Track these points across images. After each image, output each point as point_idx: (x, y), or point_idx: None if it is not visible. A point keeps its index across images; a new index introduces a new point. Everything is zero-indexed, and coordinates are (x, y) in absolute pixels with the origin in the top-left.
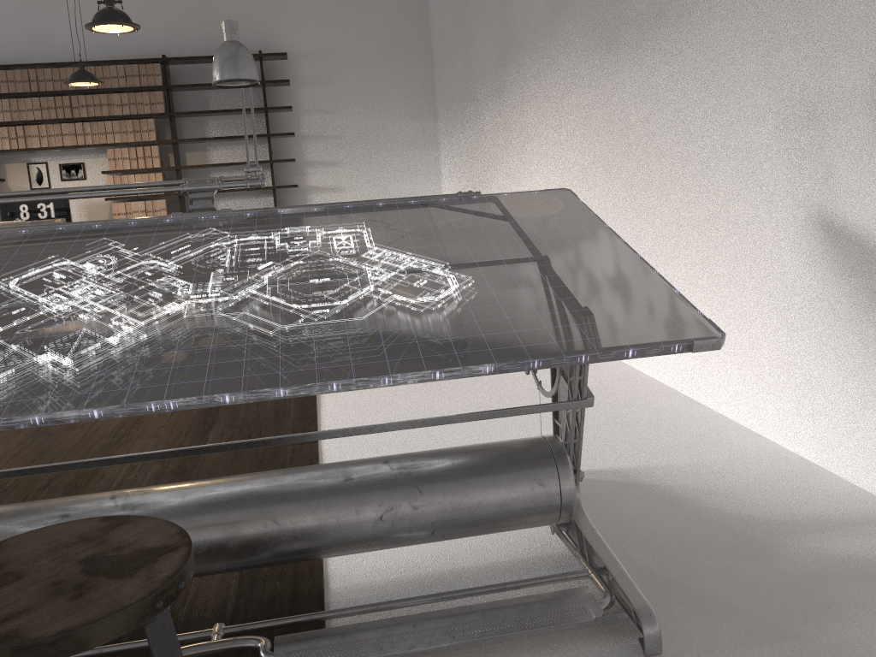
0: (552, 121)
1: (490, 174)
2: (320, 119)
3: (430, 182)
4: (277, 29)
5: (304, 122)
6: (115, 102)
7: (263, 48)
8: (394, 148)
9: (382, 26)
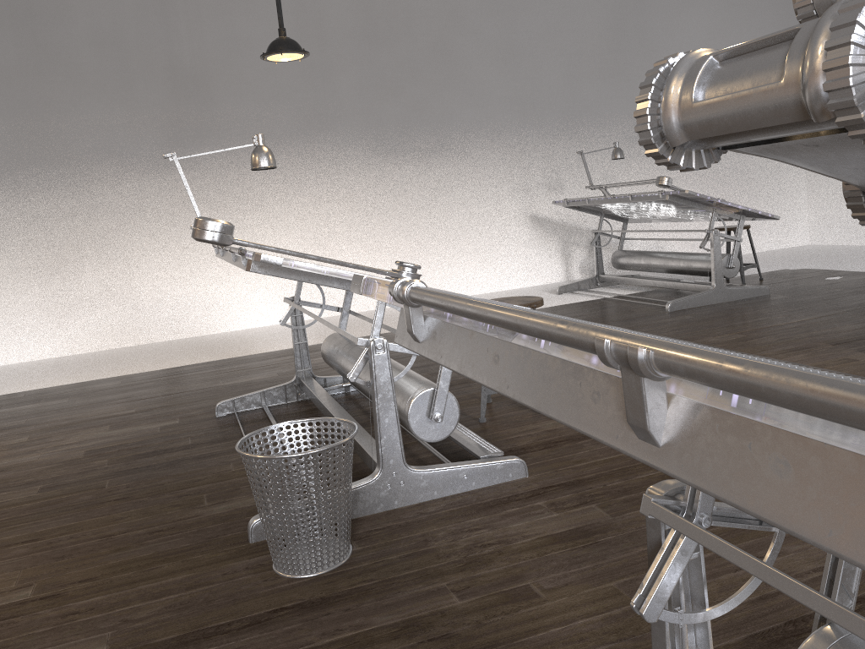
0: (303, 189)
1: (127, 235)
2: None
3: None
4: None
5: None
6: None
7: None
8: None
9: None
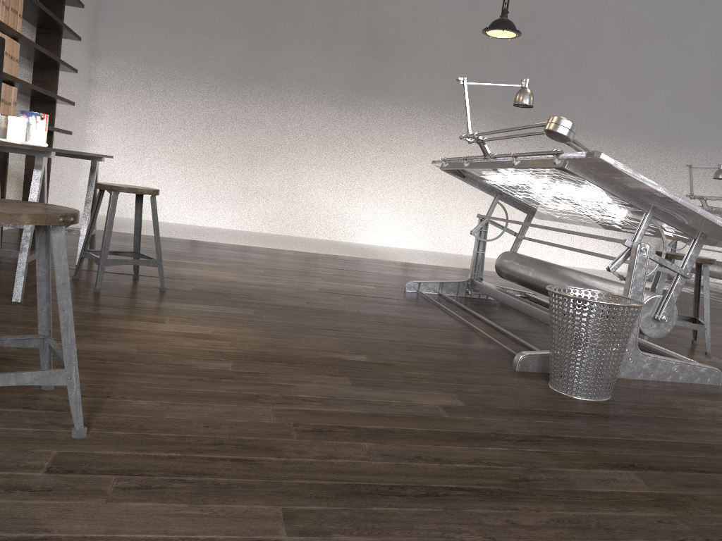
0: (441, 146)
1: (304, 150)
2: None
3: (83, 121)
4: None
5: None
6: None
7: None
8: (77, 77)
9: None
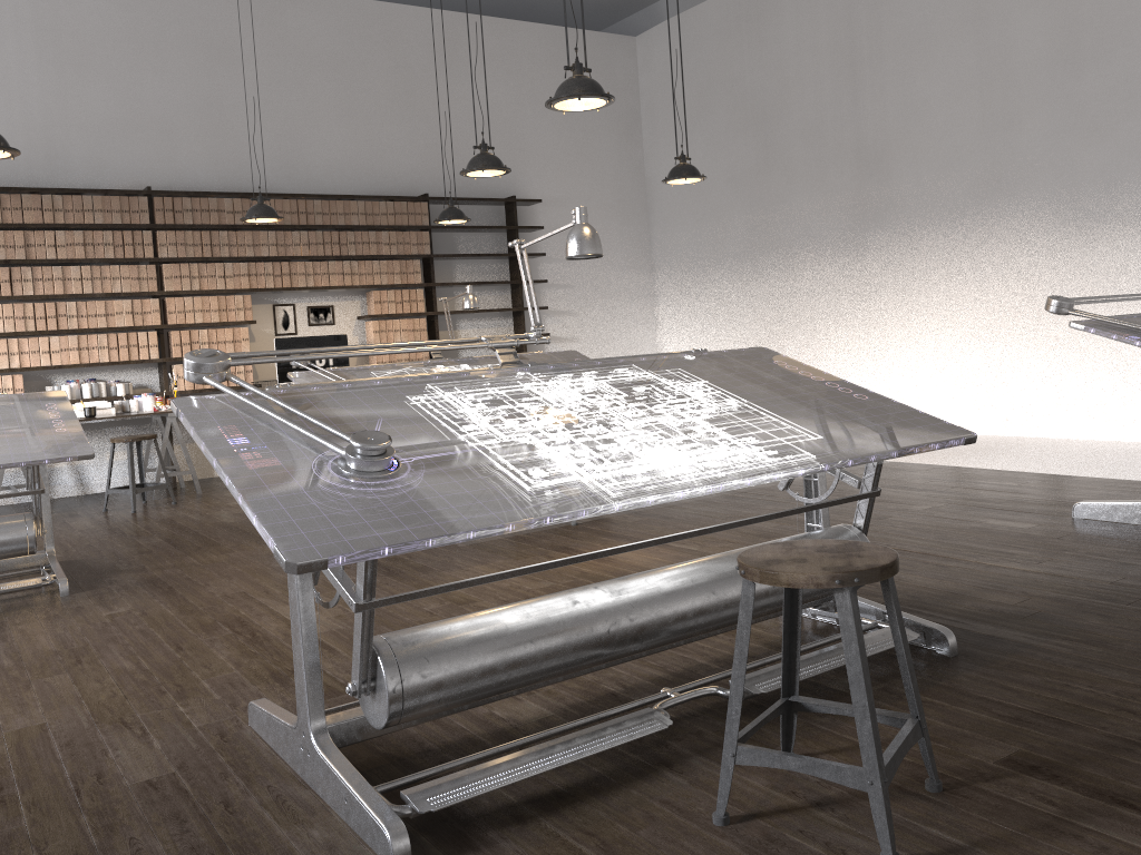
0: (974, 273)
1: (816, 319)
2: (556, 267)
3: (647, 333)
4: (519, 175)
5: (542, 270)
6: (383, 240)
7: (506, 193)
8: (618, 299)
9: (608, 179)
